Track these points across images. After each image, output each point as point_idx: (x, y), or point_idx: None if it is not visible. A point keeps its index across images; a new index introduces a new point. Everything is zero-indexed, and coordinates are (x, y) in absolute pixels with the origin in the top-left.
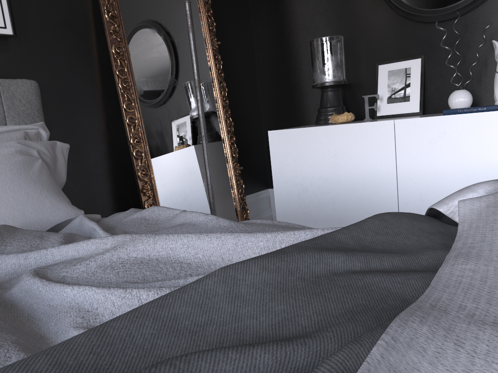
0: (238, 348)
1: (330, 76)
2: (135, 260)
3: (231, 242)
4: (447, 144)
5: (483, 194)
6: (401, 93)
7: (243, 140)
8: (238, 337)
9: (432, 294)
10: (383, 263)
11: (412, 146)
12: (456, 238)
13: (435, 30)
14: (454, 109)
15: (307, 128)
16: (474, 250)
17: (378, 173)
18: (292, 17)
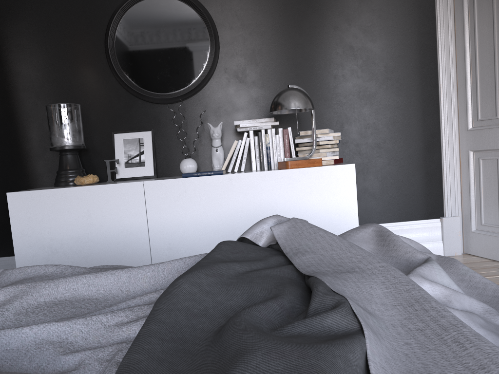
0: (260, 304)
1: (71, 140)
2: (47, 303)
3: (125, 275)
4: (188, 200)
5: (271, 224)
6: (137, 159)
7: None
8: (232, 311)
9: (306, 269)
10: (257, 266)
11: (160, 203)
12: (282, 247)
13: (161, 110)
14: (190, 173)
15: (55, 189)
16: (301, 249)
17: (131, 228)
18: (19, 78)
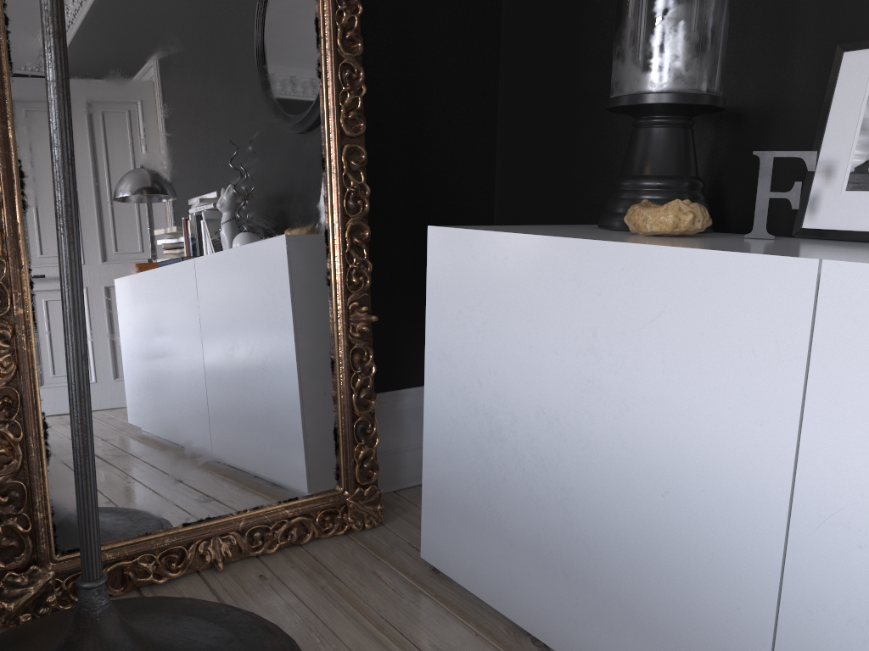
0: None
1: (662, 74)
2: None
3: None
4: None
5: None
6: None
7: (422, 239)
8: None
9: None
10: None
11: None
12: None
13: None
14: None
15: (523, 236)
16: None
17: (724, 456)
18: None
